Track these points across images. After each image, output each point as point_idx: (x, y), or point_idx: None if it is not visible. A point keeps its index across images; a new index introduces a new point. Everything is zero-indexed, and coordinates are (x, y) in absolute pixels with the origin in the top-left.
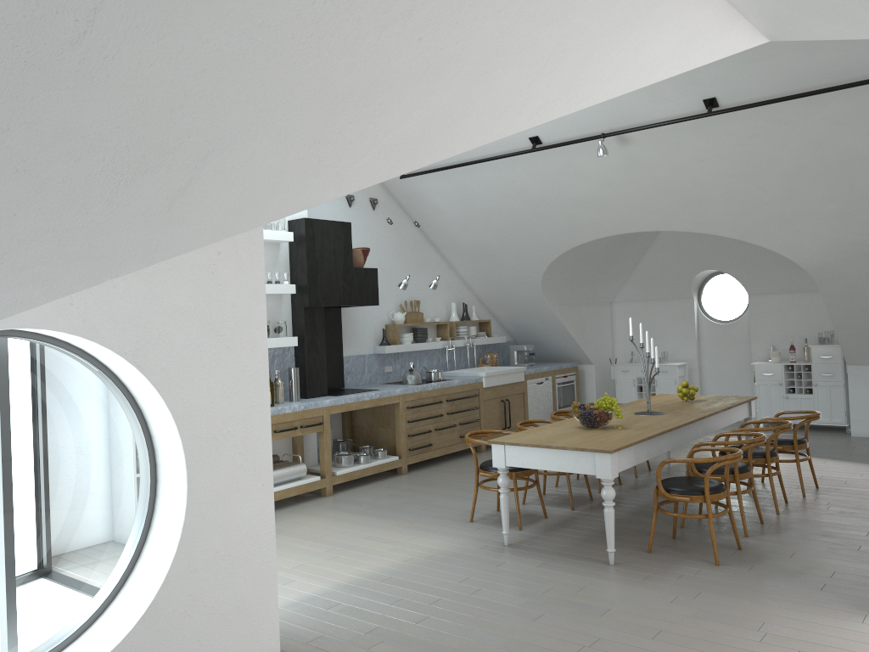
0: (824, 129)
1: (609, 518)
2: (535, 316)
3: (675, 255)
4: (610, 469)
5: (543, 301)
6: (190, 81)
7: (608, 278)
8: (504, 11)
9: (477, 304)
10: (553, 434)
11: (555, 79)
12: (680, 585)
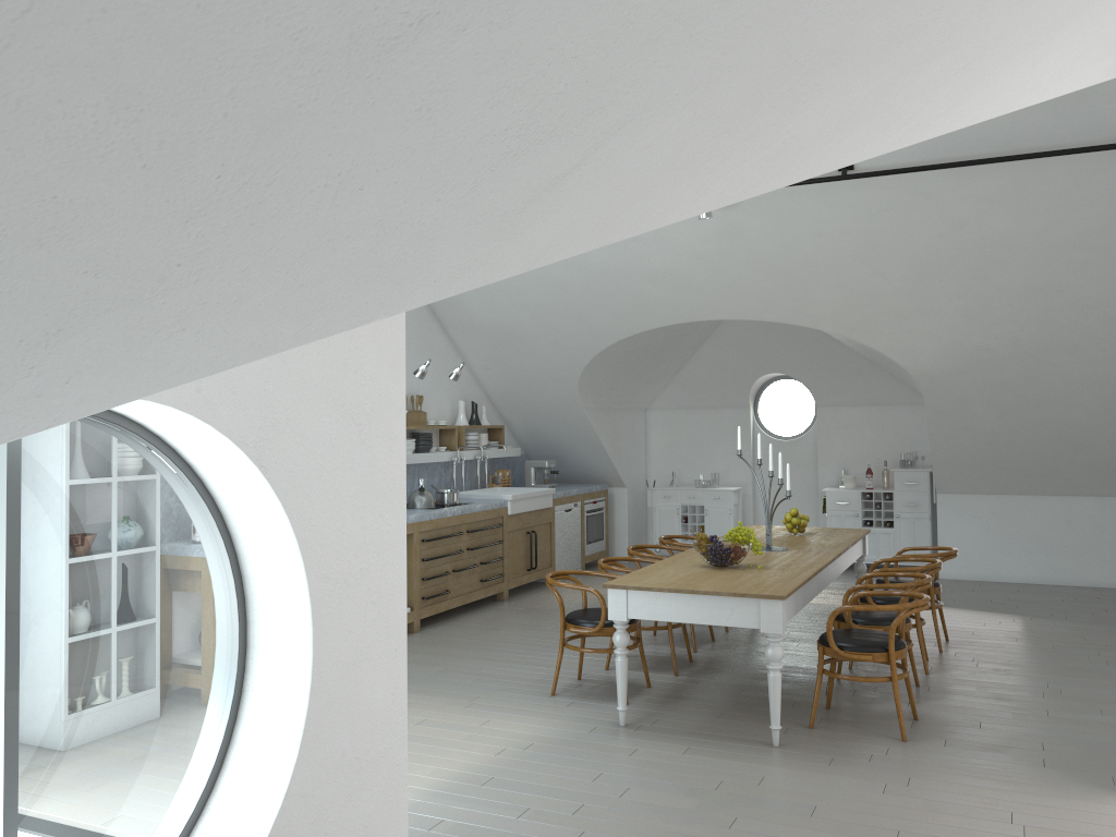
0: (971, 208)
1: (776, 685)
2: (562, 422)
3: (735, 352)
4: (781, 621)
5: (577, 404)
6: None
7: (652, 378)
8: None
9: (486, 404)
10: (681, 575)
11: (959, 86)
12: (878, 769)
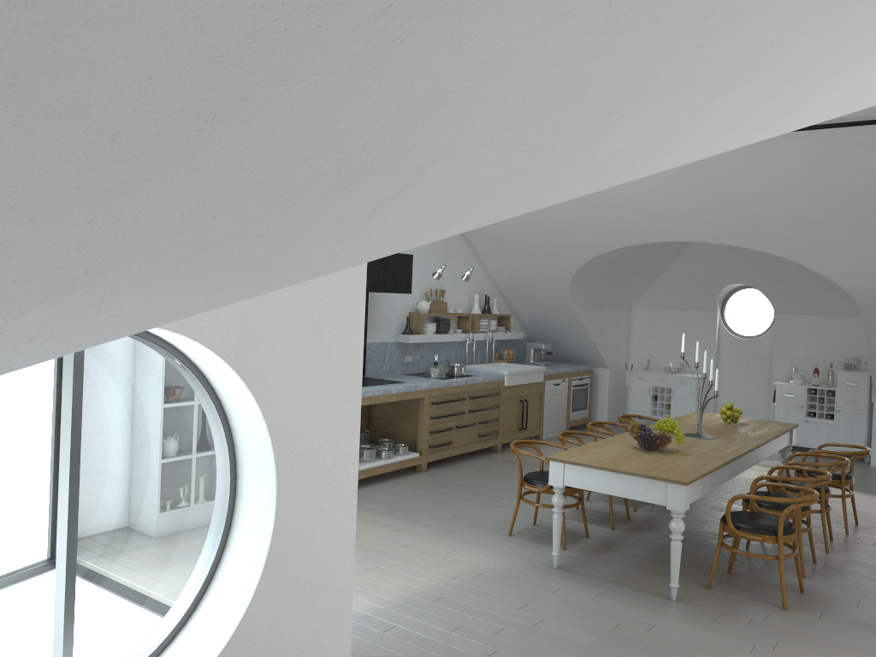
0: None
1: (676, 552)
2: (557, 315)
3: (705, 265)
4: (683, 502)
5: (568, 301)
6: (462, 76)
7: (634, 283)
8: (790, 21)
9: (498, 297)
10: (612, 454)
11: (785, 99)
12: (753, 631)
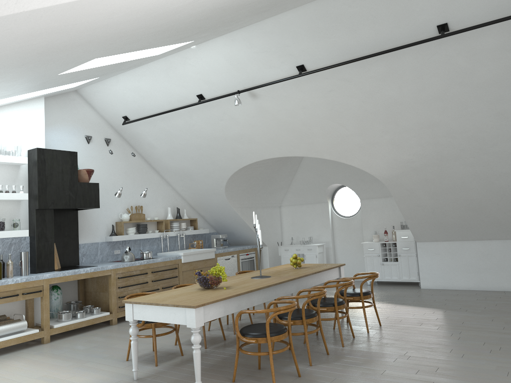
0: (373, 84)
1: (196, 357)
2: (226, 215)
3: (313, 174)
4: (195, 320)
5: (229, 205)
6: None
7: (274, 190)
8: None
9: (189, 208)
10: (175, 294)
11: None
12: None
